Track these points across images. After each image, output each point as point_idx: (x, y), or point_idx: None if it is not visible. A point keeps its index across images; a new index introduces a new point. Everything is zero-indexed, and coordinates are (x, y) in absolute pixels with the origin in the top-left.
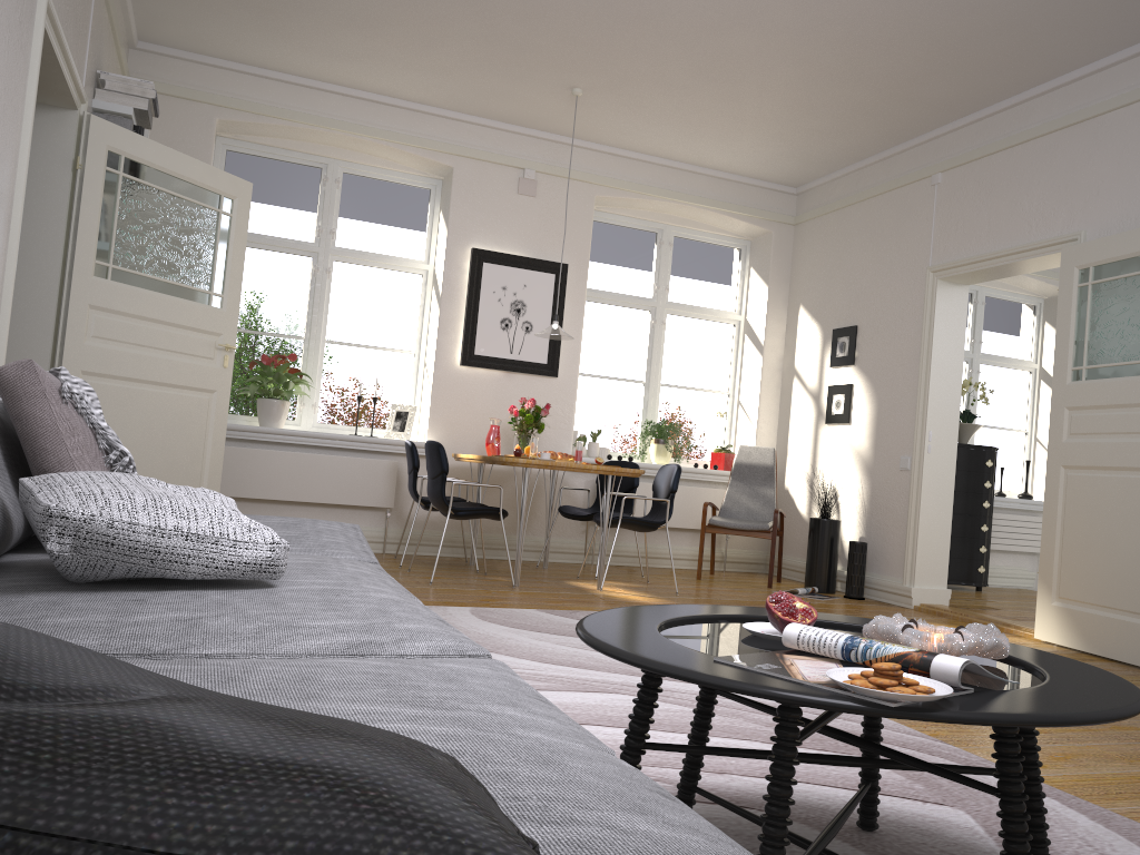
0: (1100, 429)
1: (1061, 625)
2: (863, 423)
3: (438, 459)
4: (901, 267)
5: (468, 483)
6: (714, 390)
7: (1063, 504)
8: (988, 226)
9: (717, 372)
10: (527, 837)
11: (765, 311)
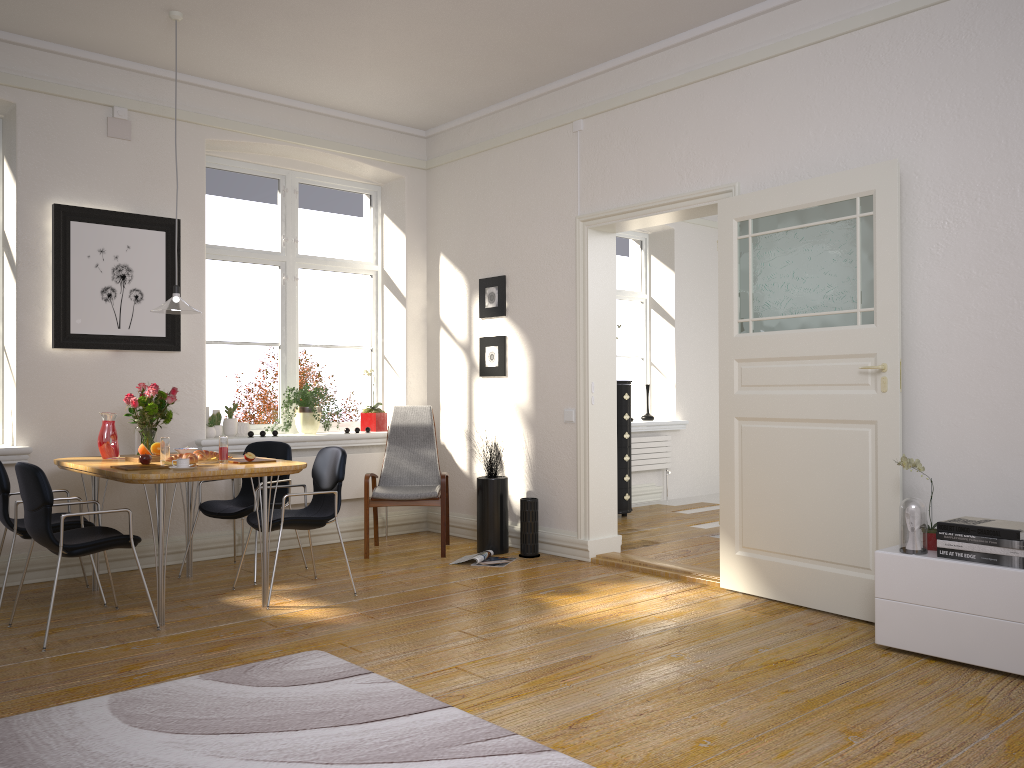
0: (773, 381)
1: (747, 574)
2: (521, 375)
3: (36, 487)
4: (548, 216)
5: (83, 513)
6: (356, 346)
7: (740, 455)
8: (637, 175)
9: (358, 326)
10: None
11: (404, 260)
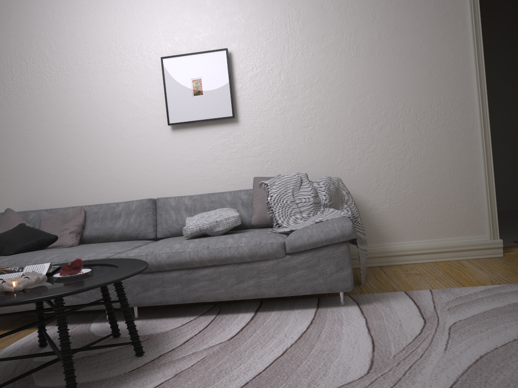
0: None
1: None
2: None
3: None
4: None
5: None
6: None
7: None
8: None
9: None
10: (6, 252)
11: None
